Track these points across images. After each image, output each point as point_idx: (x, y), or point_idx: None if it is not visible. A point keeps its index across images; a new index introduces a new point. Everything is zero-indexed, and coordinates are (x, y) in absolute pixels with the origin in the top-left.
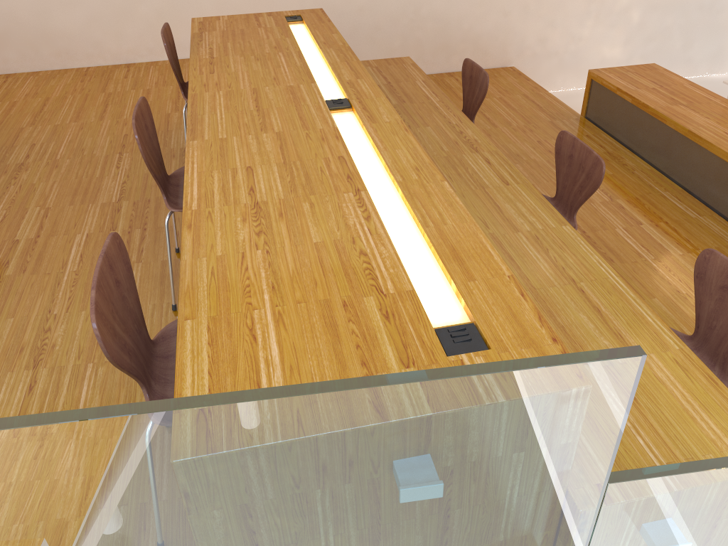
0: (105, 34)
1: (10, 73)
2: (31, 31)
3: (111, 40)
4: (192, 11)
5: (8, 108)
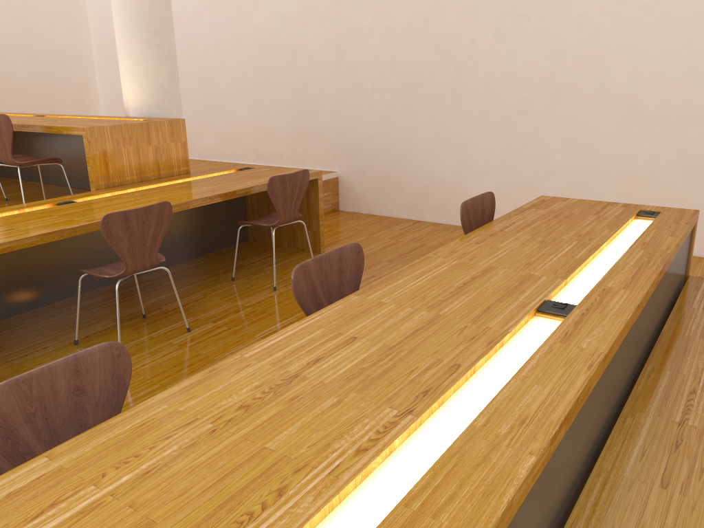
0: (504, 203)
1: (421, 220)
2: (447, 190)
3: (508, 209)
4: (592, 196)
5: (389, 244)
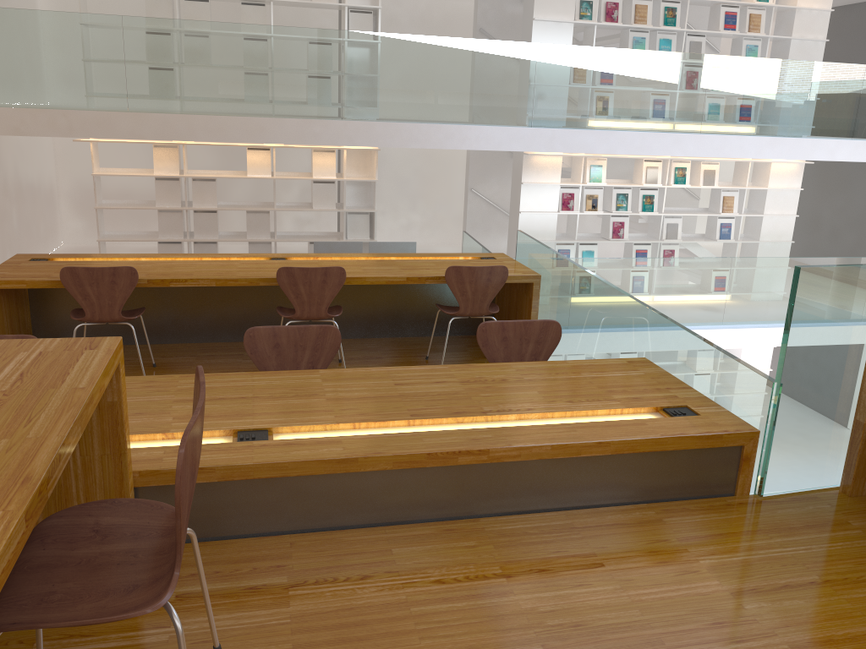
0: None
1: None
2: None
3: None
4: None
5: None
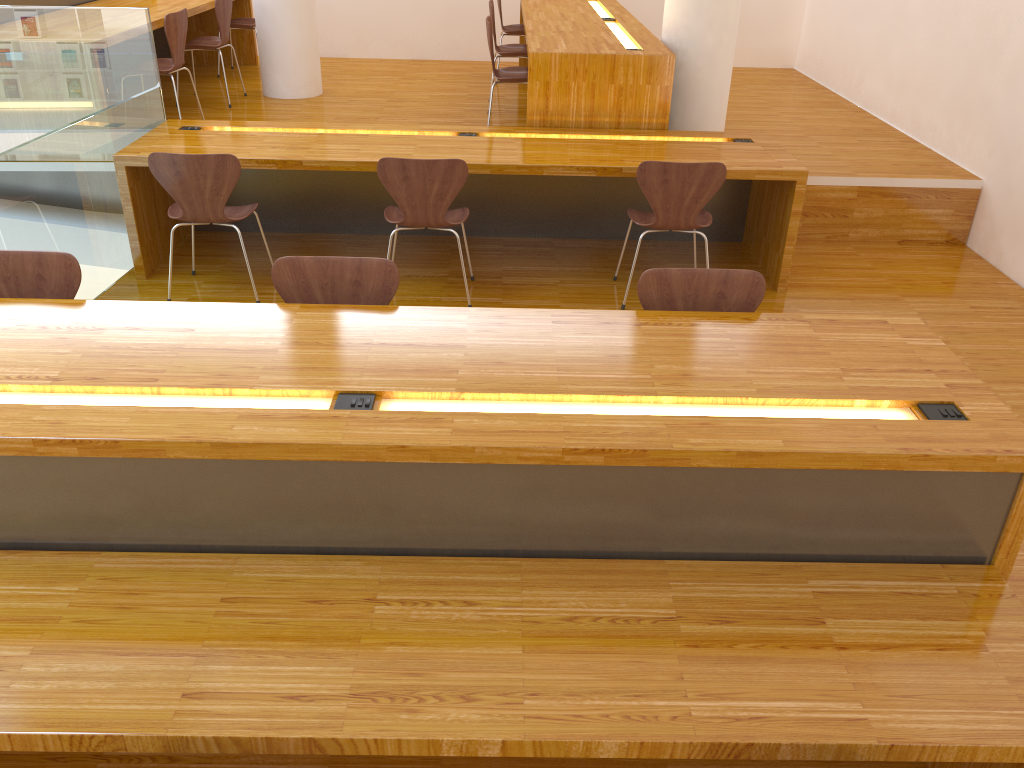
0: None
1: None
2: None
3: None
4: None
5: None
